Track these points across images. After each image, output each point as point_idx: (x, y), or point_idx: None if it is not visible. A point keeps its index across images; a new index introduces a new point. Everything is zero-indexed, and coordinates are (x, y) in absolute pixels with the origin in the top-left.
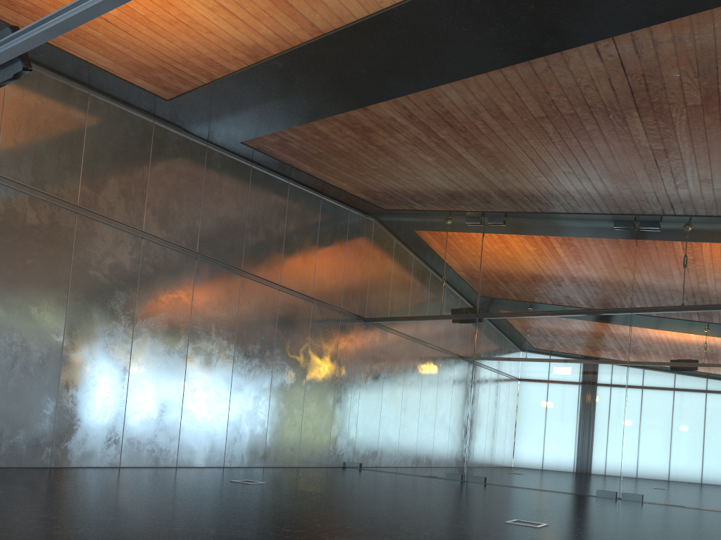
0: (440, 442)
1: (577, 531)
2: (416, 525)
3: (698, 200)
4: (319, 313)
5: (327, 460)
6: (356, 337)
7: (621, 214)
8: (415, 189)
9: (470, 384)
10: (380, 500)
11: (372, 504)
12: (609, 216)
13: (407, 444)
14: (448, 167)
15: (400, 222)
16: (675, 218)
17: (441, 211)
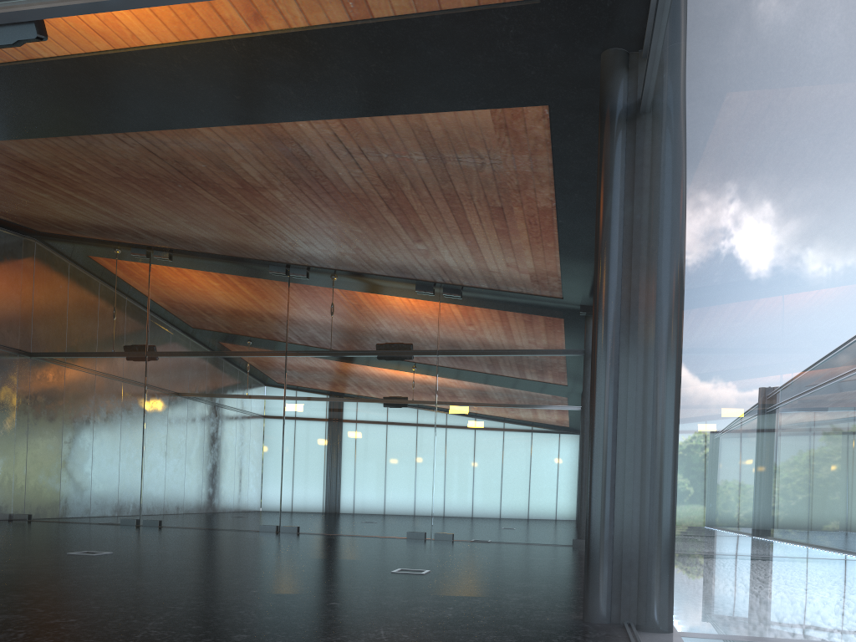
0: (114, 487)
1: (128, 556)
2: None
3: (318, 257)
4: None
5: None
6: (18, 374)
7: (271, 261)
8: (55, 218)
9: (142, 426)
10: None
11: None
12: (262, 262)
13: (79, 490)
14: (70, 204)
15: (63, 247)
16: (316, 269)
17: (102, 240)
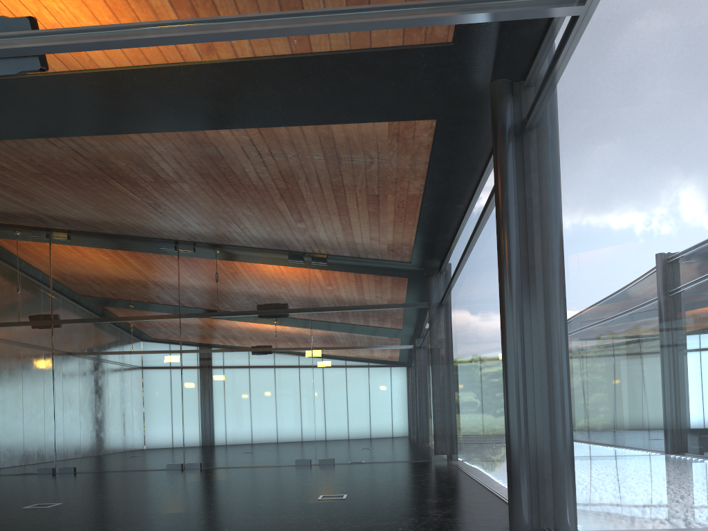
0: (29, 441)
1: (79, 505)
2: None
3: (207, 235)
4: None
5: None
6: None
7: (162, 239)
8: None
9: (52, 386)
10: None
11: None
12: (154, 239)
13: None
14: None
15: None
16: (202, 244)
17: (4, 224)
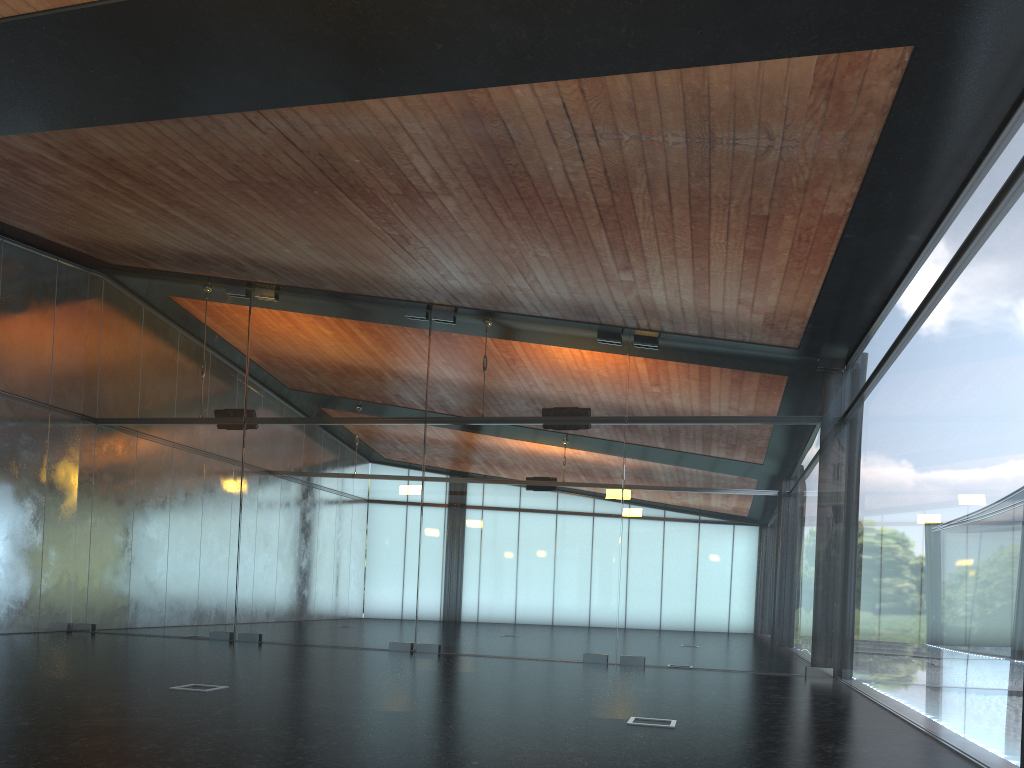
0: (201, 591)
1: (252, 692)
2: (21, 700)
3: (476, 294)
4: (9, 411)
5: (36, 623)
6: (81, 445)
7: (408, 301)
8: (135, 244)
9: (238, 513)
10: (32, 672)
11: (7, 678)
12: (397, 302)
13: (157, 594)
14: (160, 223)
15: (139, 284)
16: (467, 311)
17: (190, 274)
